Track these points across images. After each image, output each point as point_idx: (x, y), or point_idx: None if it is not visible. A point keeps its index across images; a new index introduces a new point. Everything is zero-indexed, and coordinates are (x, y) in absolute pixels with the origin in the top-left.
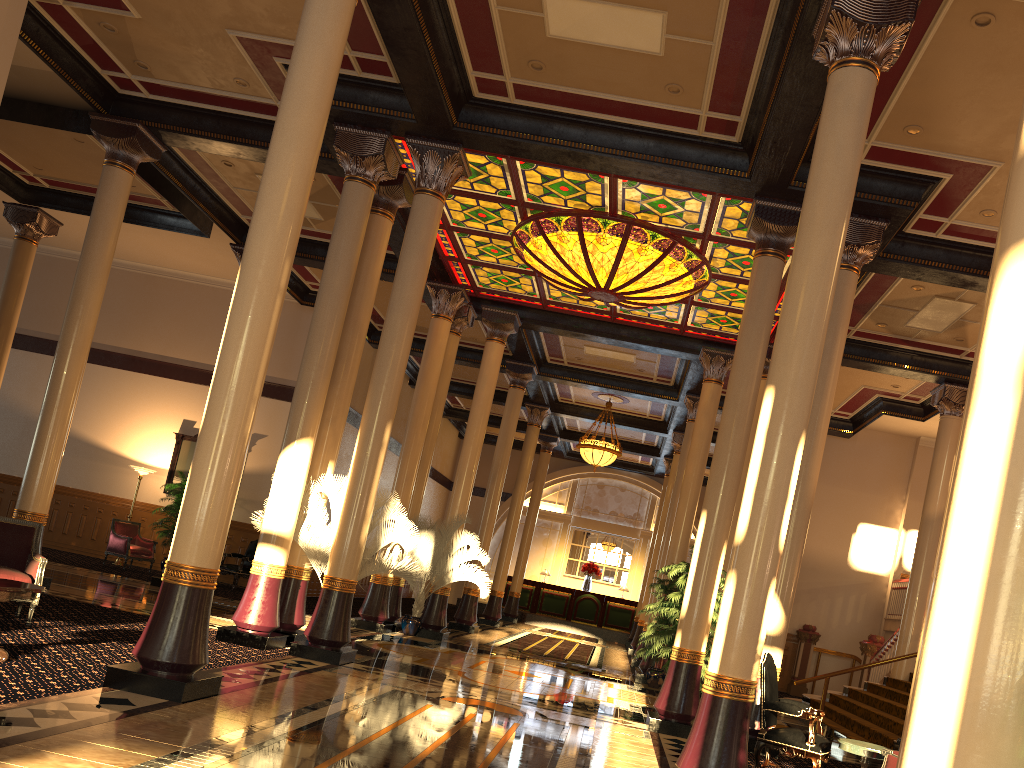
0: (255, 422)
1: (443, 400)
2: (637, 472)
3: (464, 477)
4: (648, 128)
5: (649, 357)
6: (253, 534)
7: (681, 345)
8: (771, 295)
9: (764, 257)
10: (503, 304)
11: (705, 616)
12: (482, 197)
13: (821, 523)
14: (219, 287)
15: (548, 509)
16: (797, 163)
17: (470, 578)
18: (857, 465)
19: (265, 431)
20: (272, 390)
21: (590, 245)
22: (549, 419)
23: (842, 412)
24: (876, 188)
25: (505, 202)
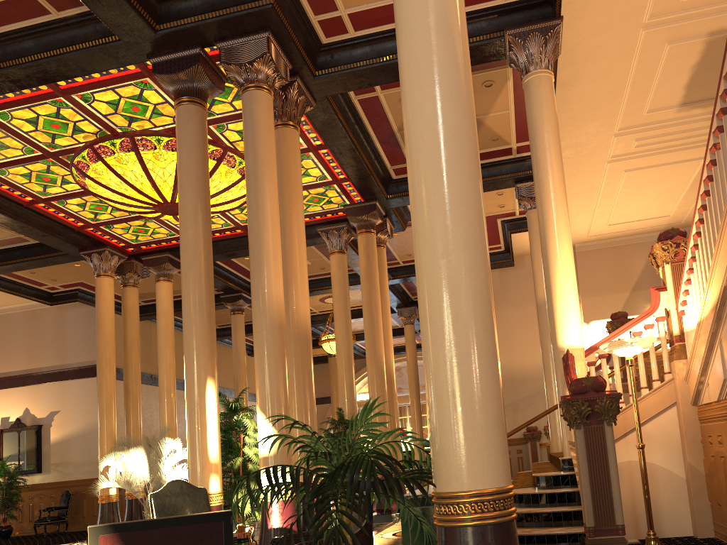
0: (49, 403)
1: (135, 340)
2: (420, 350)
3: (164, 395)
4: (18, 30)
5: (313, 255)
6: (67, 488)
7: (308, 234)
8: (192, 139)
9: (178, 108)
10: (165, 251)
11: (204, 456)
12: (20, 161)
13: (517, 341)
14: (3, 313)
15: (365, 398)
16: (125, 0)
17: (181, 475)
18: (532, 285)
19: (58, 408)
20: (55, 375)
21: (118, 168)
22: (313, 331)
23: (493, 246)
24: (231, 0)
25: (38, 158)
